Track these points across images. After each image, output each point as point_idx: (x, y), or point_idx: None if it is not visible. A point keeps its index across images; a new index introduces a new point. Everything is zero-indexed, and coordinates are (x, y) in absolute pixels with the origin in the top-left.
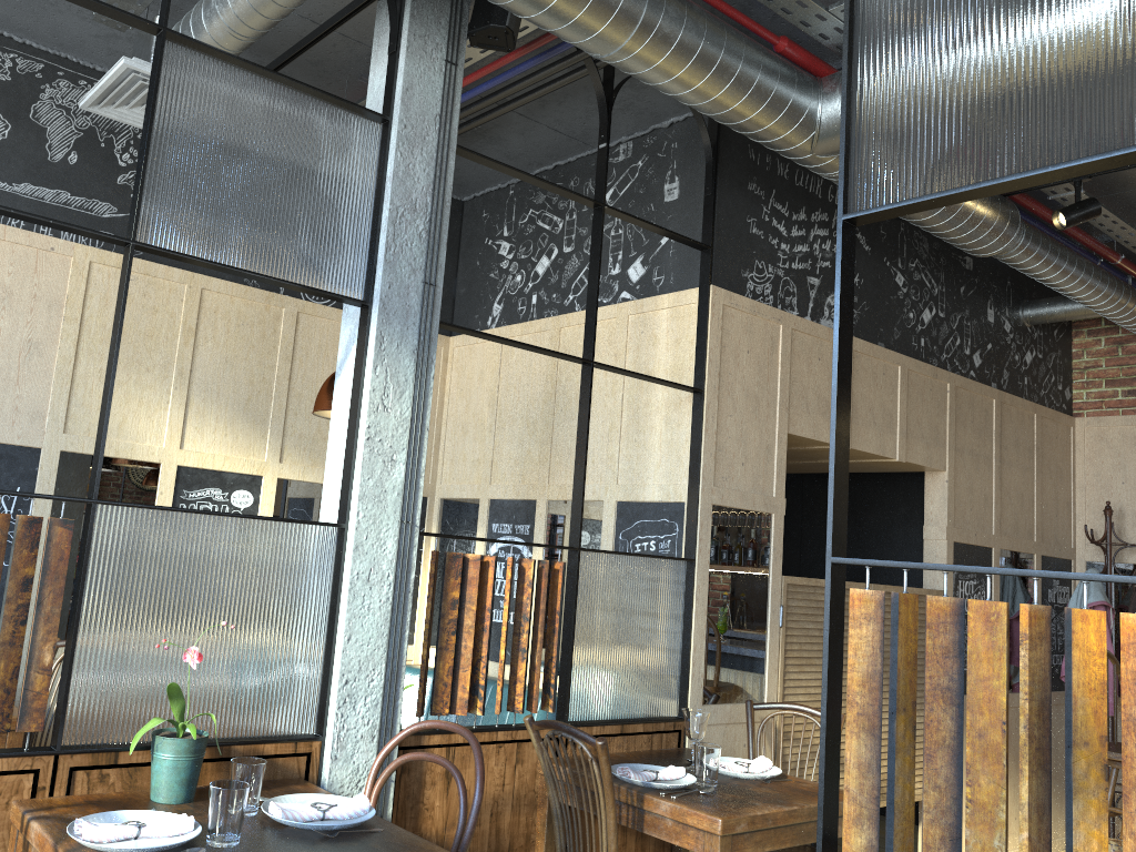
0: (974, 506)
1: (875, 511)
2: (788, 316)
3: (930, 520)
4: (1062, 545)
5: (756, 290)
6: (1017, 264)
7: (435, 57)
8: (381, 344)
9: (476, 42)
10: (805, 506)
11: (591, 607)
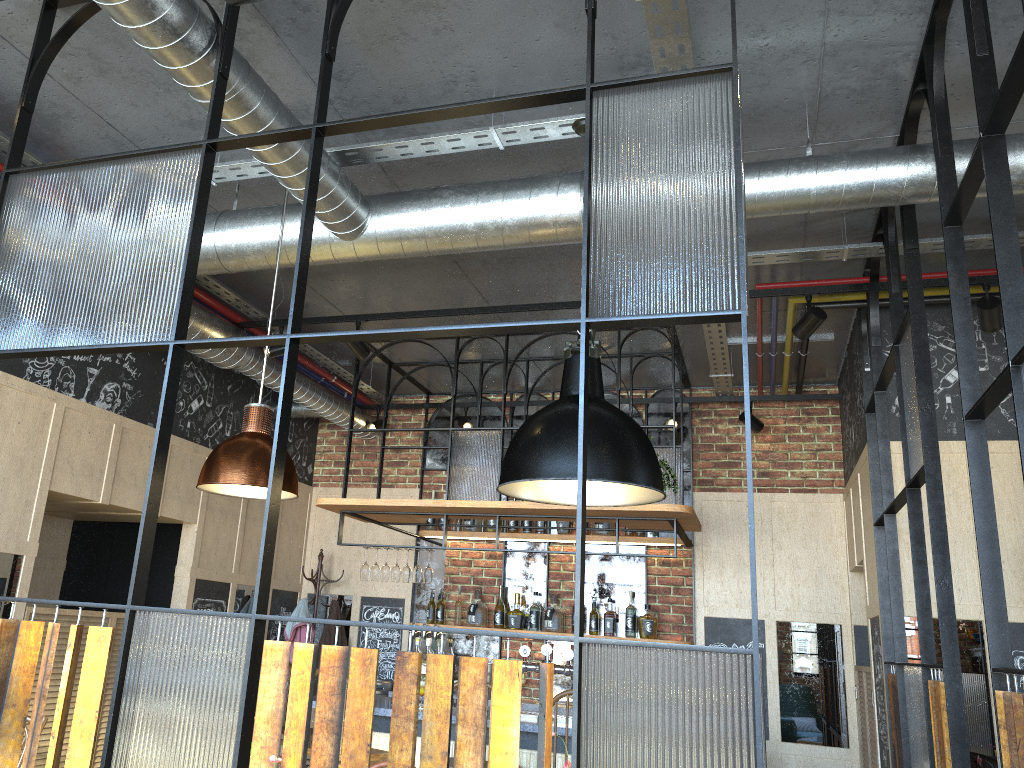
0: (219, 551)
1: (166, 554)
2: (63, 397)
3: (181, 562)
4: (292, 581)
5: (35, 373)
6: (252, 376)
7: None
8: None
9: None
10: (115, 548)
11: None
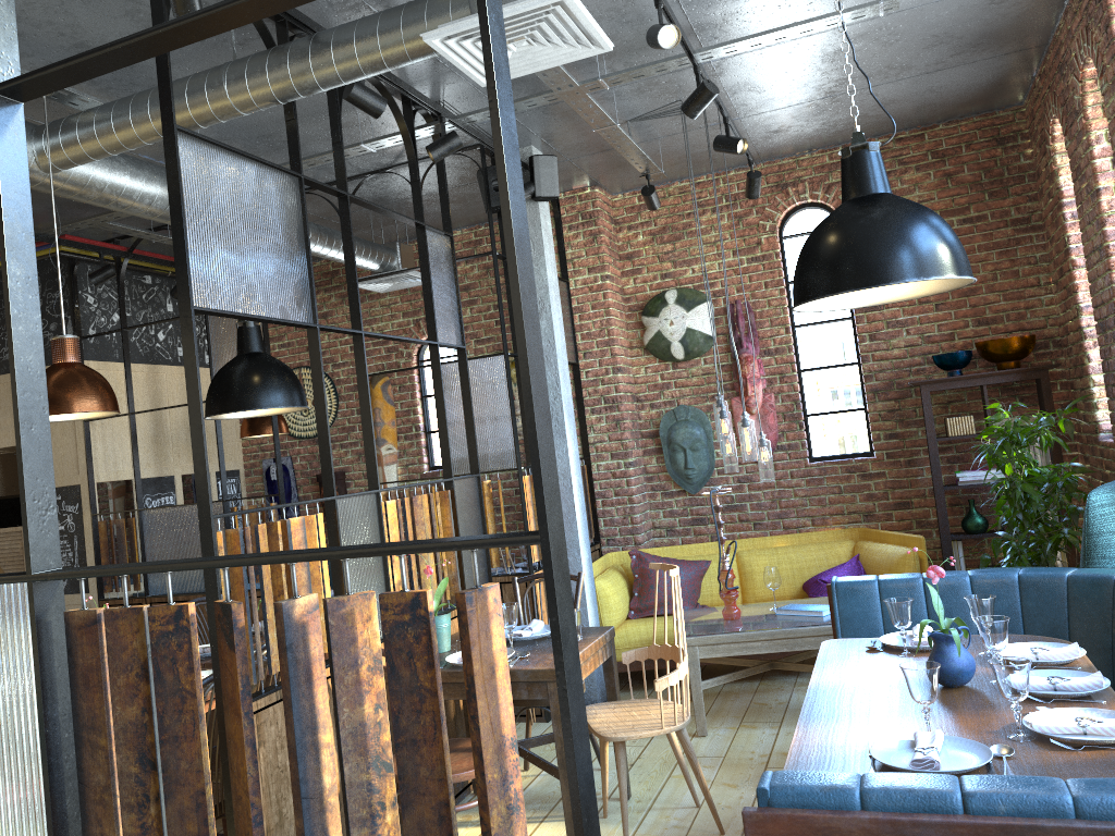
0: None
1: None
2: None
3: None
4: None
5: None
6: None
7: None
8: None
9: None
10: None
11: None
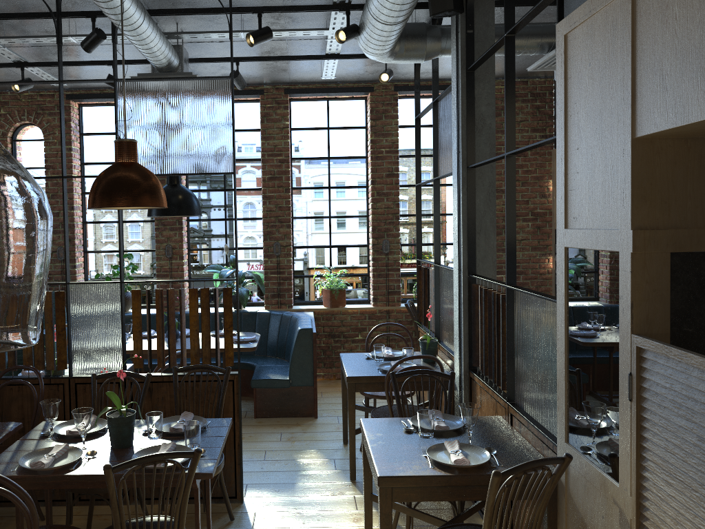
0: None
1: None
2: None
3: None
4: None
5: None
6: None
7: (455, 36)
8: (453, 189)
9: (456, 14)
10: None
11: (521, 329)
